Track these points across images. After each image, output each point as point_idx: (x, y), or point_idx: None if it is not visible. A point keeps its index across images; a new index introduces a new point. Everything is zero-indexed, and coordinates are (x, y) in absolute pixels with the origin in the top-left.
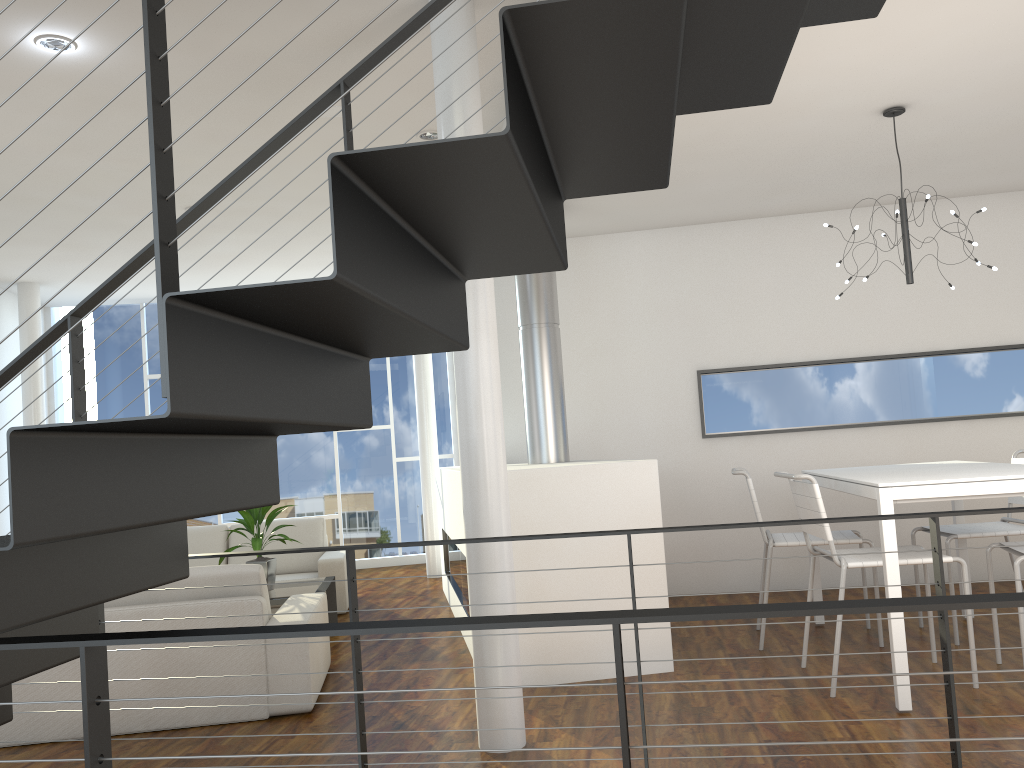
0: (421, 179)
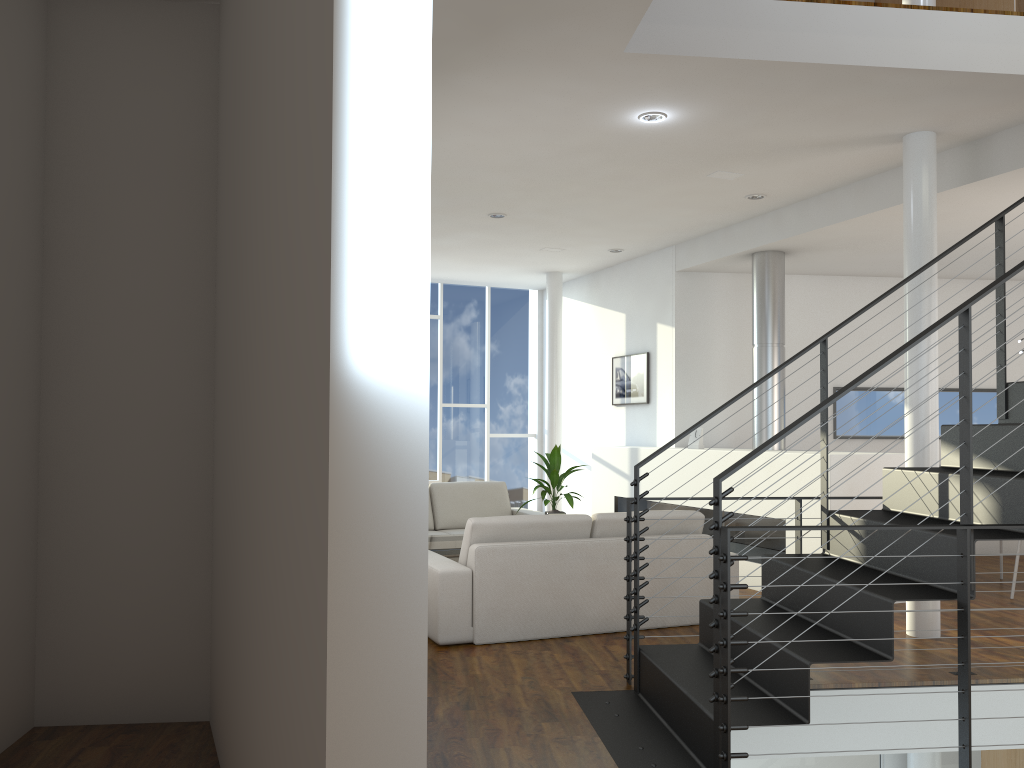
0: None
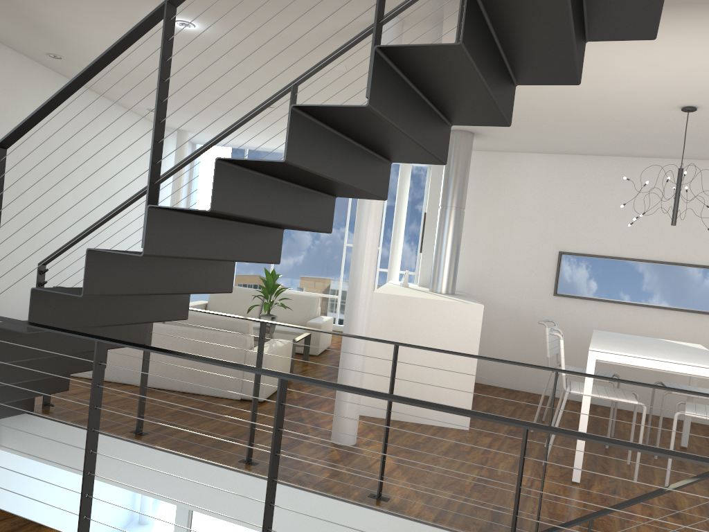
0: (264, 167)
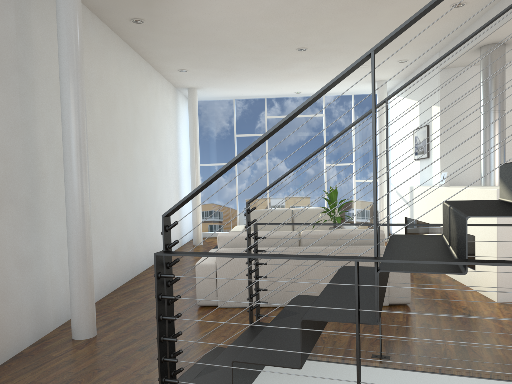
0: None
